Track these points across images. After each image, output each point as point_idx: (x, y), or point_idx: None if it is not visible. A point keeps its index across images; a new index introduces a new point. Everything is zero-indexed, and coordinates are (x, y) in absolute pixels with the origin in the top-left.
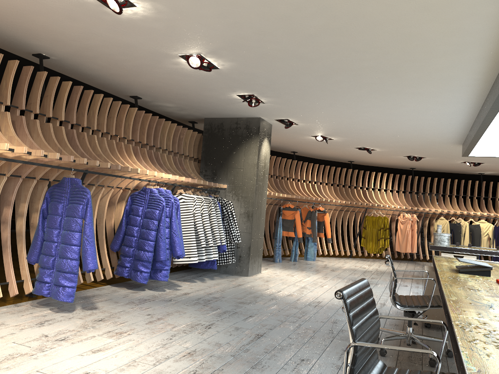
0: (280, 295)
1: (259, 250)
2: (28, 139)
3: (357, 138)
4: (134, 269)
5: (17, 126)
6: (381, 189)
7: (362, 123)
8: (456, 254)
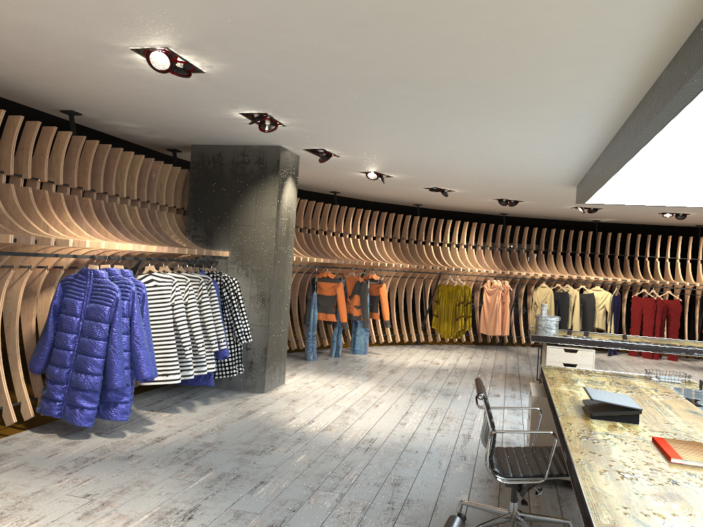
0: (313, 430)
1: (281, 350)
2: None
3: (428, 176)
4: (69, 403)
5: None
6: (461, 245)
7: (436, 156)
8: (568, 348)
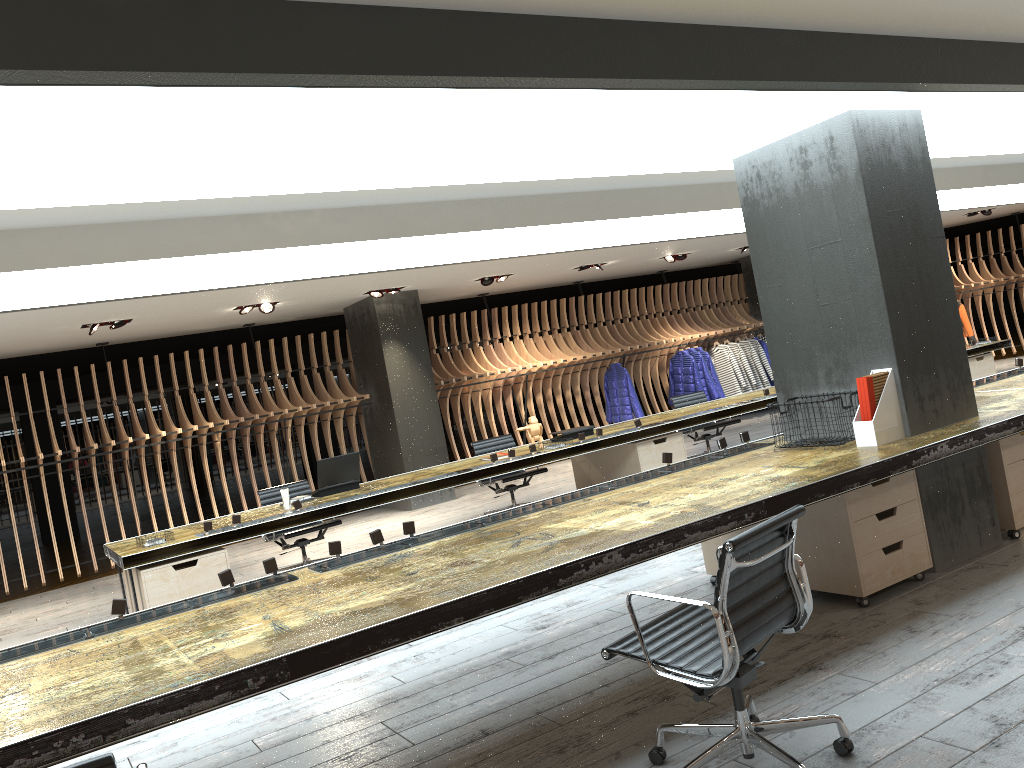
0: None
1: None
2: (584, 344)
3: None
4: None
5: (576, 338)
6: None
7: None
8: None
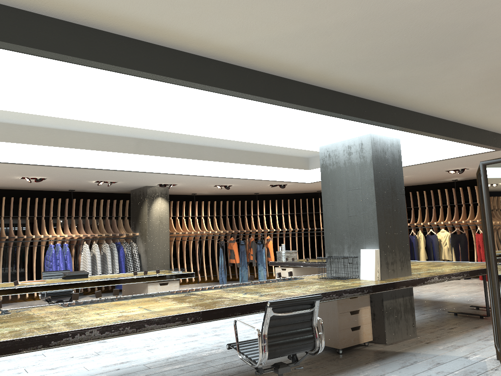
0: None
1: None
2: None
3: (239, 182)
4: None
5: None
6: None
7: (196, 178)
8: (282, 267)
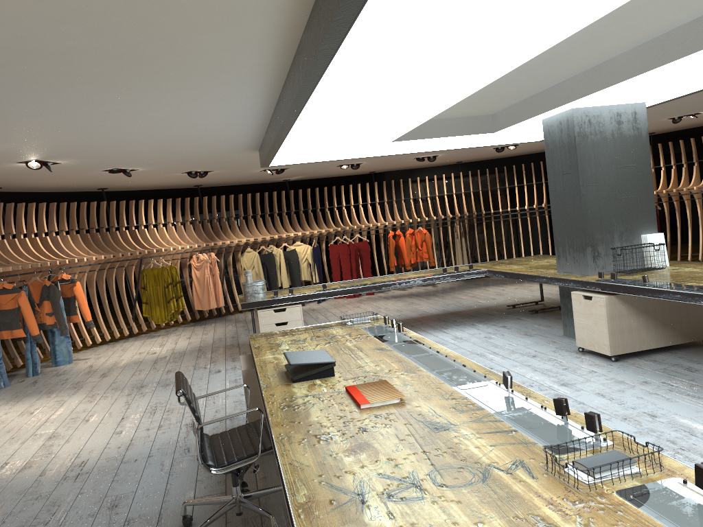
0: (7, 474)
1: None
2: None
3: (103, 157)
4: None
5: None
6: (159, 224)
7: (103, 136)
8: (277, 308)
